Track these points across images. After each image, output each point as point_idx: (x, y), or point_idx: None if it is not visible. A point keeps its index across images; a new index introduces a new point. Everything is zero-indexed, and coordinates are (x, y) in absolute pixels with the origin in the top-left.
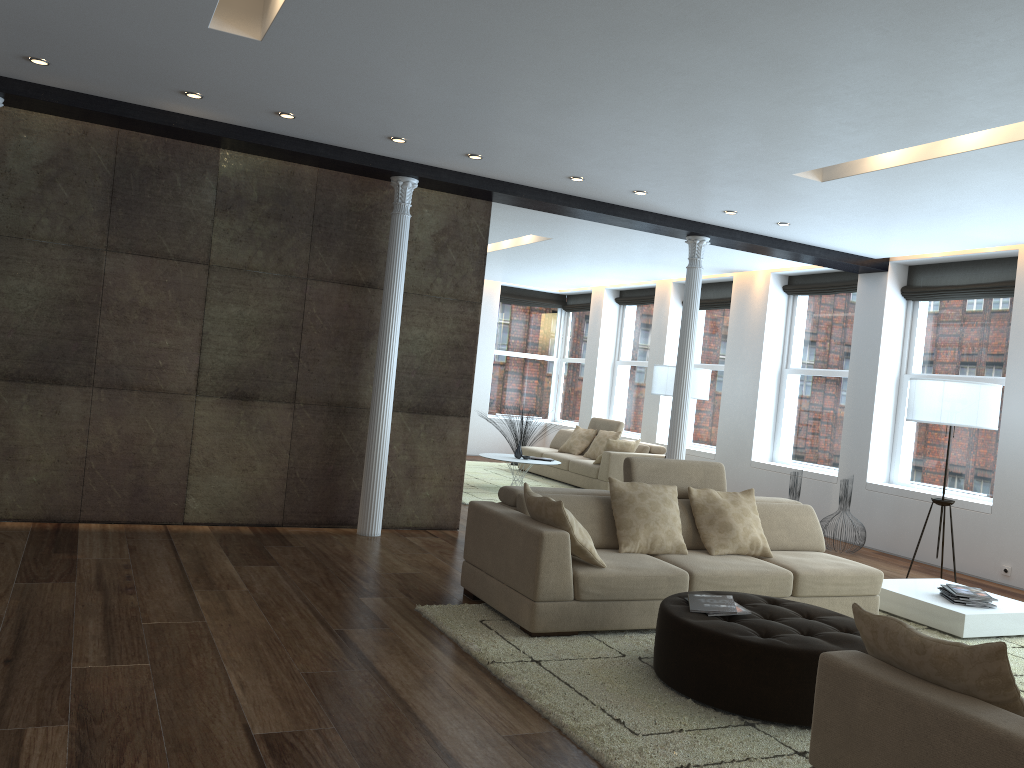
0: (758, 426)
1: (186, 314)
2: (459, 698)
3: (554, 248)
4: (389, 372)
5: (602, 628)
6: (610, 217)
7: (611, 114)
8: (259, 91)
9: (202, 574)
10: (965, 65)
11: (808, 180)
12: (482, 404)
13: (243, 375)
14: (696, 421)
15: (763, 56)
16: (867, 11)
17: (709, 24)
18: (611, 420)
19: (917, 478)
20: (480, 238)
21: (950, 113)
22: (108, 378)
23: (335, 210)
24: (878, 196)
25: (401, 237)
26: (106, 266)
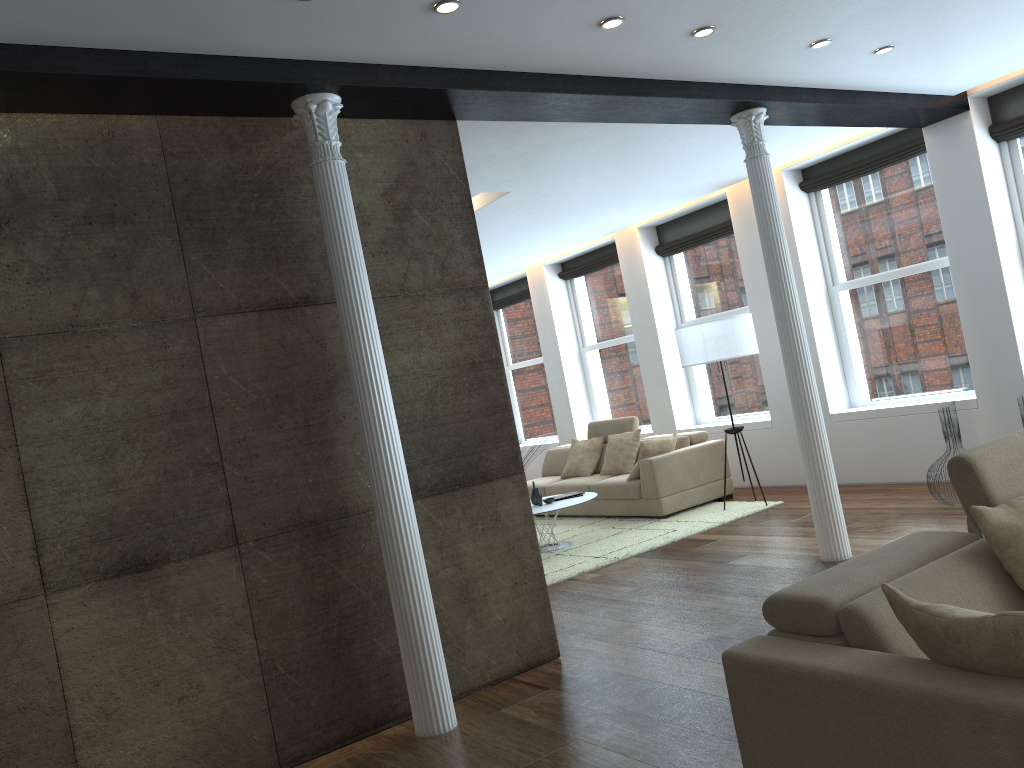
0: (824, 368)
1: None
2: None
3: (505, 211)
4: (390, 438)
5: None
6: (639, 102)
7: None
8: None
9: None
10: None
11: None
12: None
13: (127, 526)
14: (720, 388)
15: None
16: None
17: None
18: (618, 419)
19: None
20: (456, 183)
21: None
22: None
23: (209, 185)
24: None
25: (342, 200)
26: None
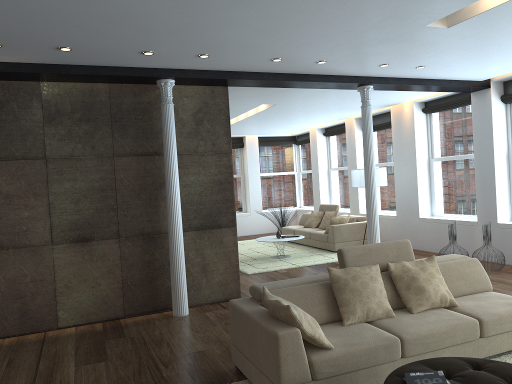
0: (420, 196)
1: (36, 193)
2: None
3: (279, 110)
4: (176, 208)
5: None
6: (305, 83)
7: None
8: (32, 32)
9: (47, 382)
10: None
11: (438, 28)
12: (258, 205)
13: (81, 226)
14: (381, 197)
15: None
16: None
17: None
18: (331, 204)
19: None
20: (224, 111)
21: None
22: None
23: (124, 109)
24: (489, 32)
25: (169, 119)
26: None
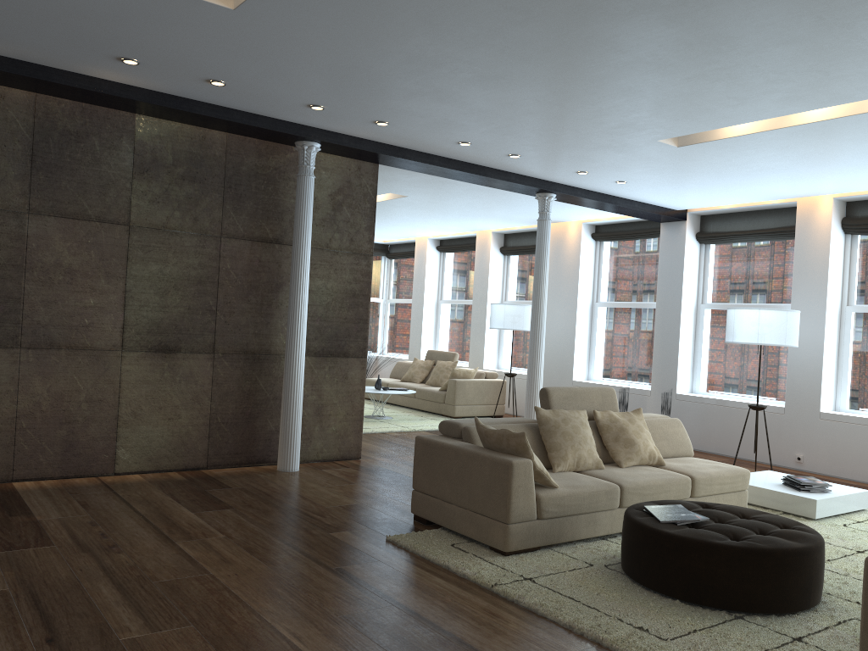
0: (577, 351)
1: (109, 273)
2: (494, 624)
3: (404, 204)
4: (302, 321)
5: (559, 541)
6: (480, 177)
7: (534, 86)
8: (202, 59)
9: (170, 524)
10: (865, 50)
11: (667, 145)
12: None
13: (165, 329)
14: (517, 349)
15: (703, 38)
16: (819, 1)
17: (676, 7)
18: (447, 352)
19: (716, 388)
20: (370, 197)
21: (824, 90)
22: (35, 338)
23: (244, 172)
24: (716, 159)
25: (308, 197)
26: (29, 228)
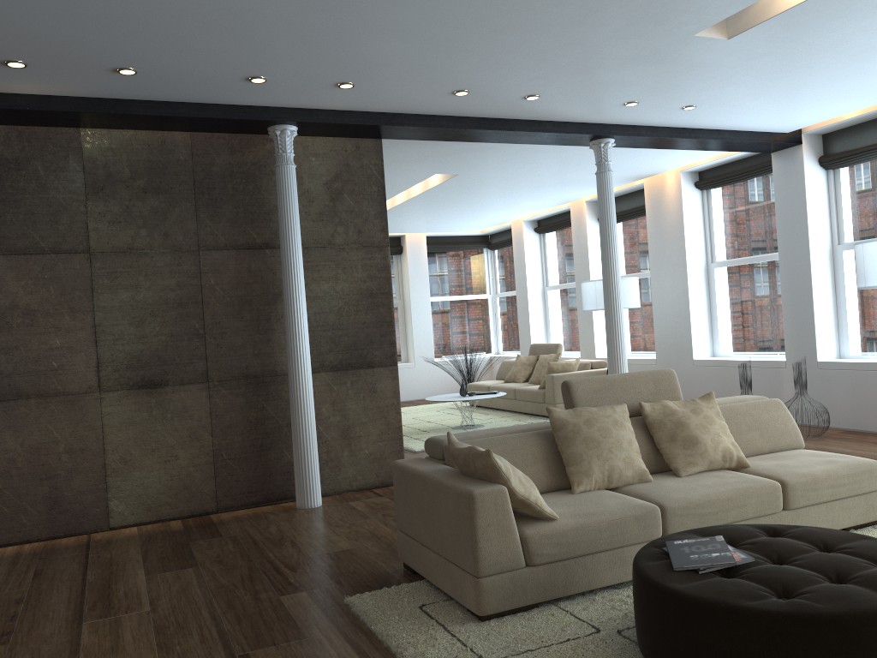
0: (694, 324)
1: (74, 308)
2: None
3: (463, 185)
4: (300, 333)
5: (567, 593)
6: (507, 133)
7: None
8: (79, 42)
9: (104, 596)
10: None
11: (713, 40)
12: (427, 350)
13: (147, 362)
14: (631, 330)
15: None
16: None
17: None
18: (549, 344)
19: (870, 348)
20: (376, 178)
21: None
22: None
23: (216, 174)
24: (792, 46)
25: (288, 189)
26: None
